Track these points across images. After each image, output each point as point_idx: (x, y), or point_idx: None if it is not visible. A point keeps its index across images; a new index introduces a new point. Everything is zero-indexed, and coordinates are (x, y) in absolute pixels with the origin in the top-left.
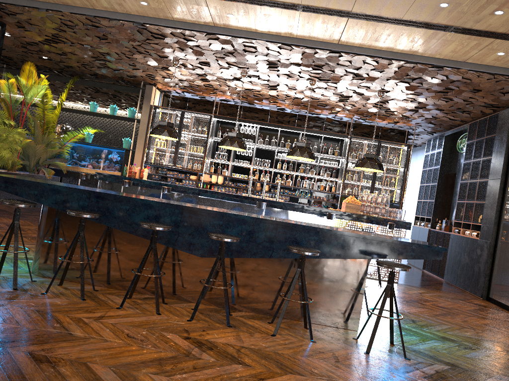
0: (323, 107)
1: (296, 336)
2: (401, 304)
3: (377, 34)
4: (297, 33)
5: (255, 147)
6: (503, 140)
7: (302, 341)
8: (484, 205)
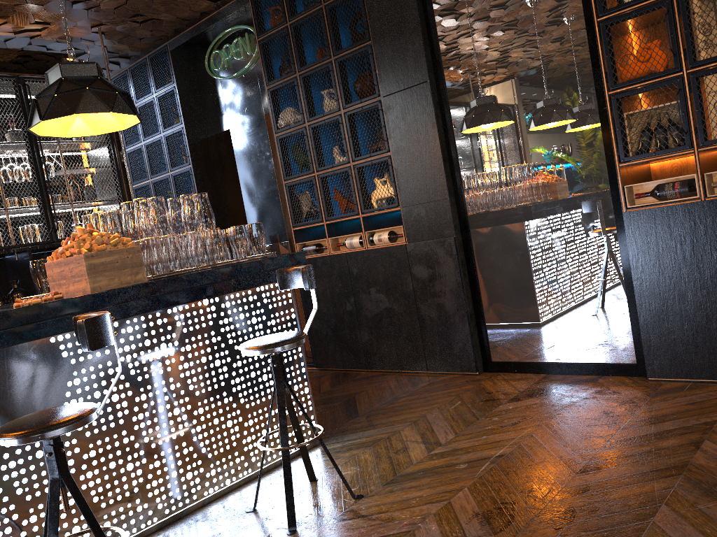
0: None
1: None
2: None
3: None
4: None
5: None
6: None
7: None
8: (394, 160)
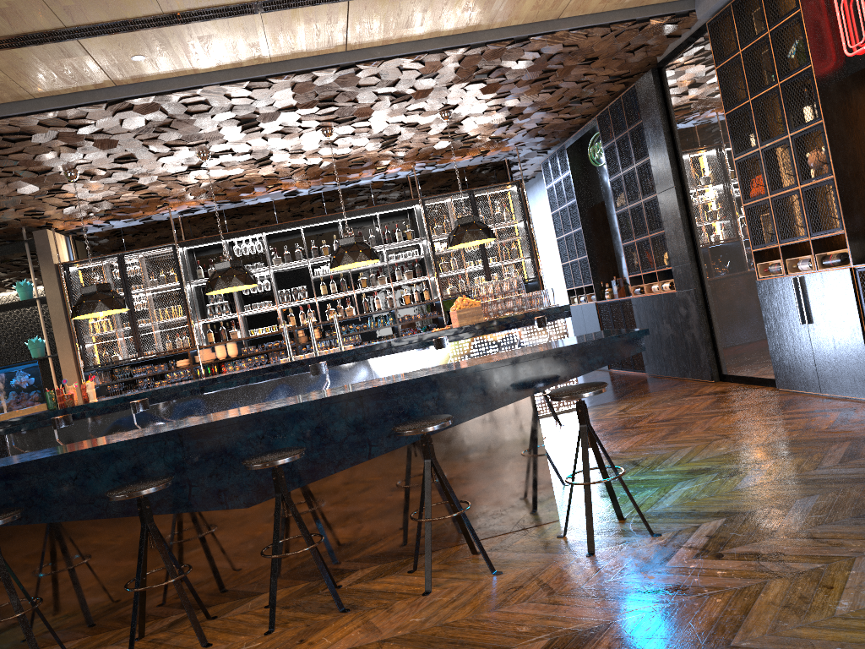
0: (360, 167)
1: (466, 575)
2: (605, 441)
3: (405, 15)
4: (270, 55)
5: (272, 272)
6: (656, 125)
7: (480, 580)
8: (665, 235)
